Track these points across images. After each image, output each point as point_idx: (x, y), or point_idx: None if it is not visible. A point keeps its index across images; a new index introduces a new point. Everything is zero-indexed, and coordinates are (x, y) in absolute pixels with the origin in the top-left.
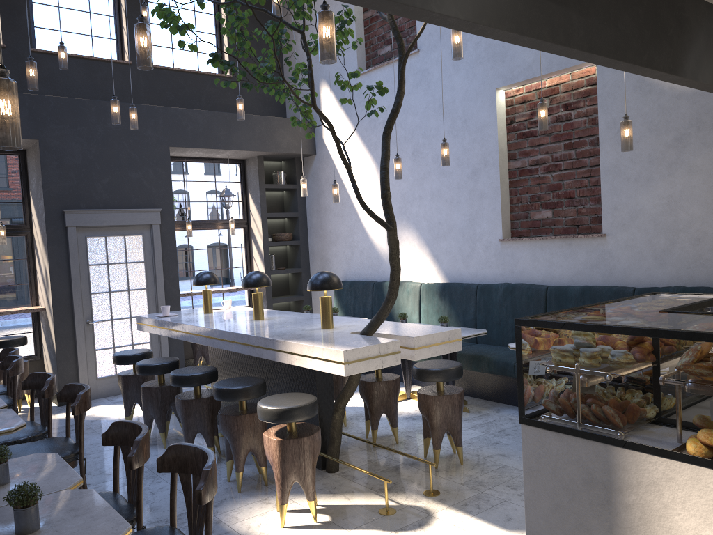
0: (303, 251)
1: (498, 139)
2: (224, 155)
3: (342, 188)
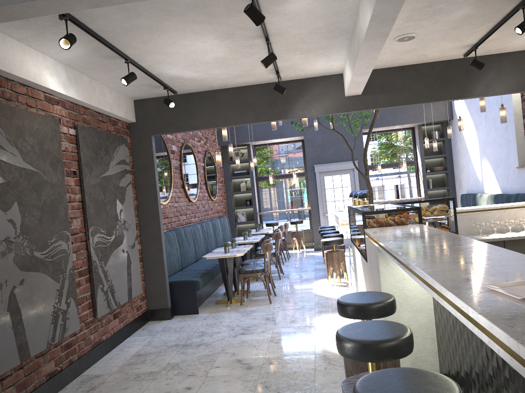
0: (450, 176)
1: (512, 107)
2: (398, 127)
3: (463, 138)
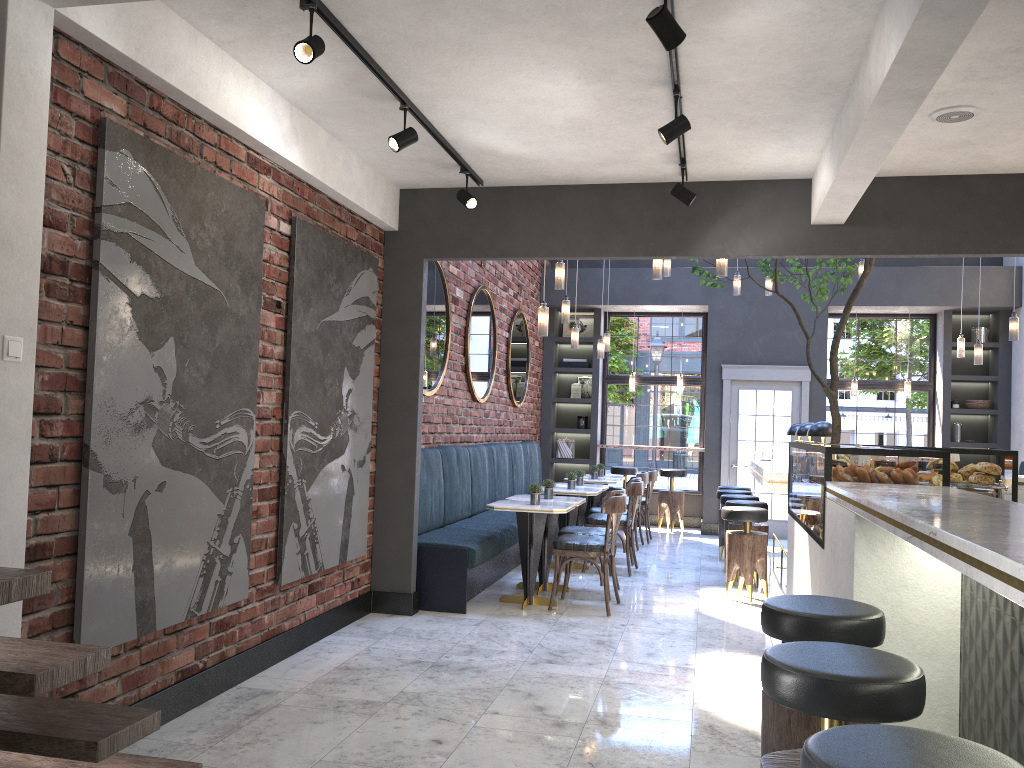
0: (1002, 422)
1: None
2: (903, 311)
3: None
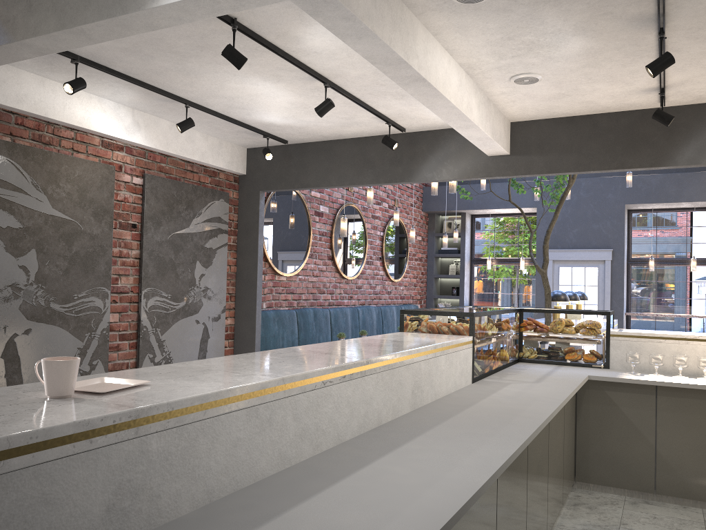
0: None
1: None
2: (689, 205)
3: None
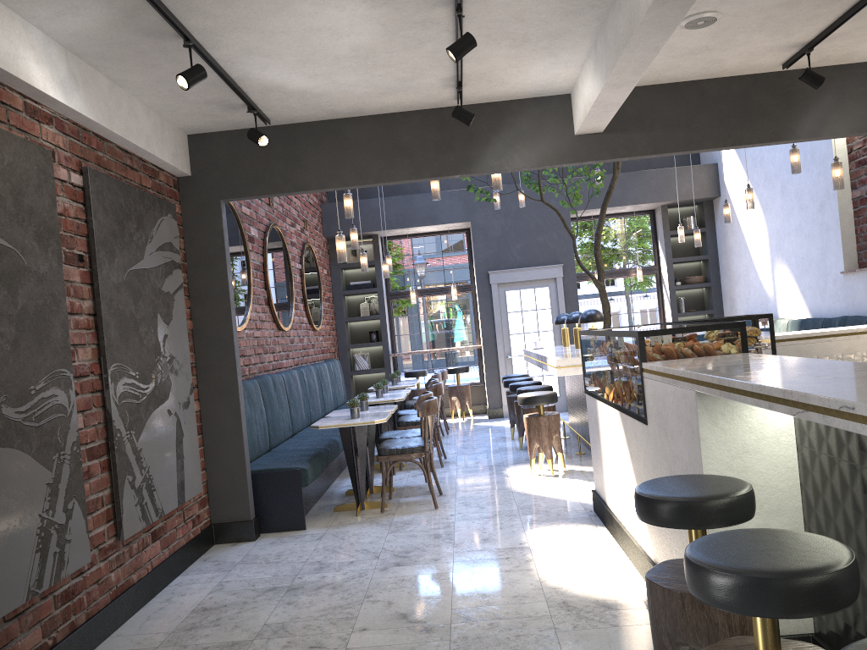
0: (715, 292)
1: None
2: (629, 209)
3: (738, 228)
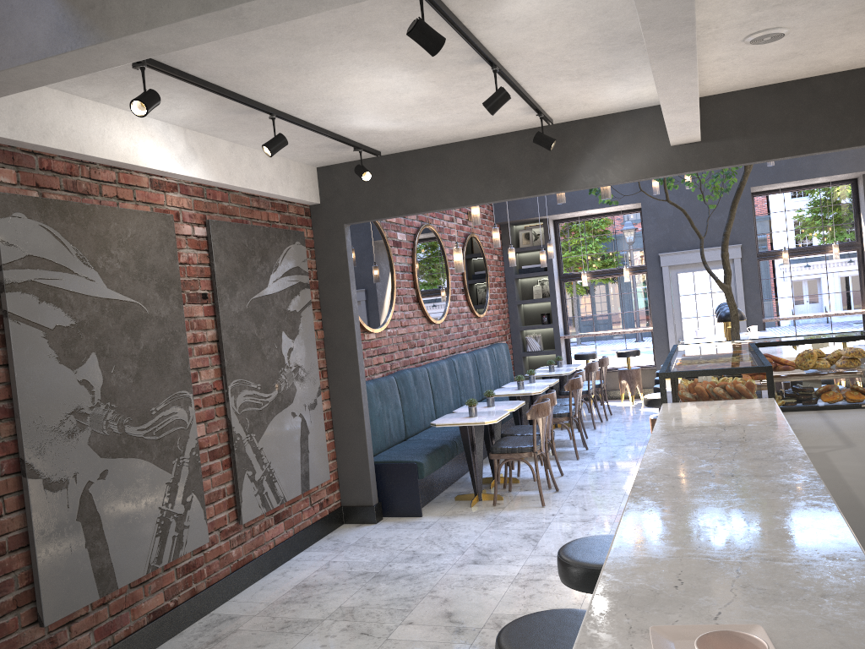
0: None
1: None
2: (823, 180)
3: None
